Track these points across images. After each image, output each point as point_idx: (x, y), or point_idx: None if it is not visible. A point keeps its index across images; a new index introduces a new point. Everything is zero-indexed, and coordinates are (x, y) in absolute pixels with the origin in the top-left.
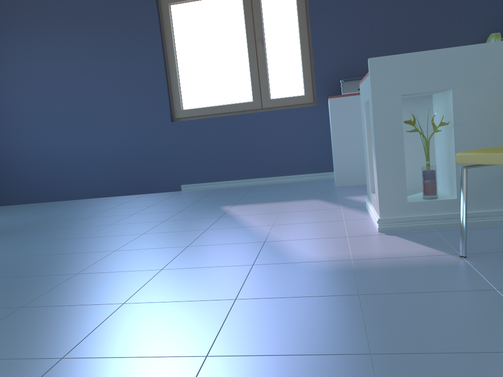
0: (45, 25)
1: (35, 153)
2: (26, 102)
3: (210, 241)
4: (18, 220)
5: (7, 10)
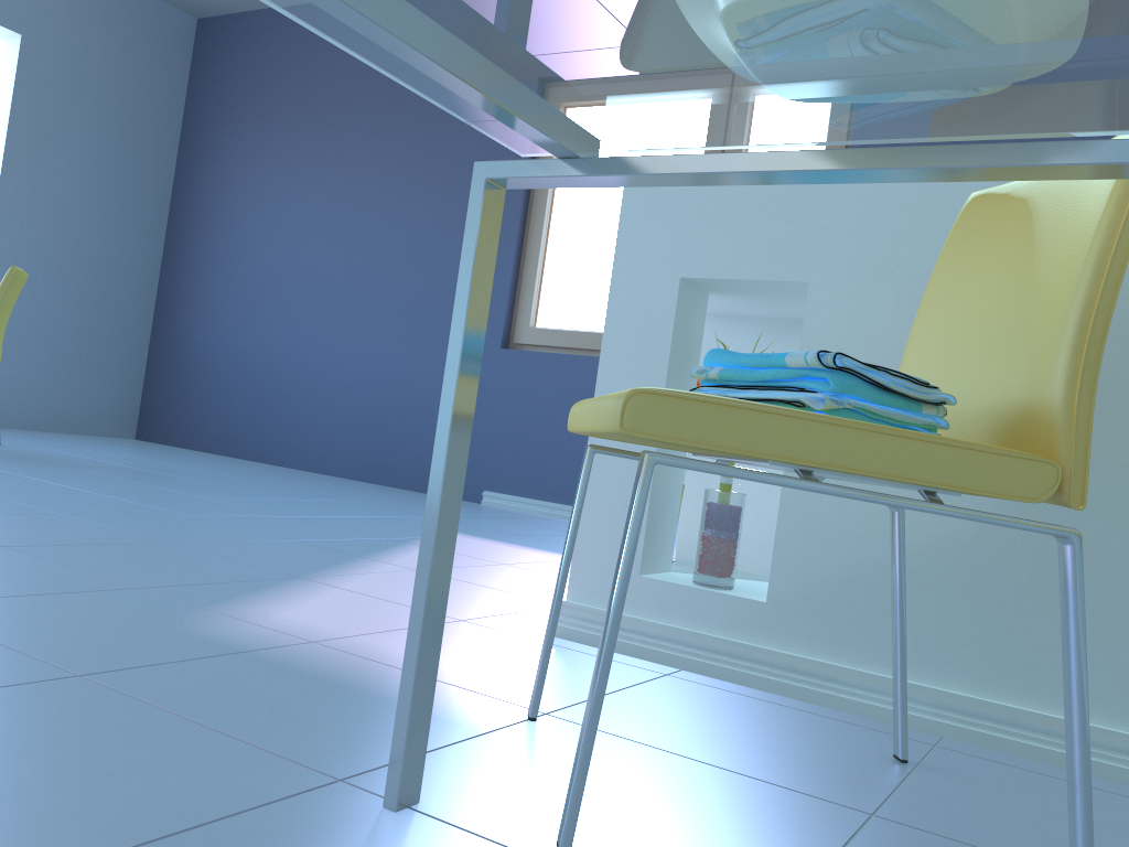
0: (339, 119)
1: (256, 358)
2: (270, 259)
3: (230, 550)
4: (124, 460)
5: (289, 84)
